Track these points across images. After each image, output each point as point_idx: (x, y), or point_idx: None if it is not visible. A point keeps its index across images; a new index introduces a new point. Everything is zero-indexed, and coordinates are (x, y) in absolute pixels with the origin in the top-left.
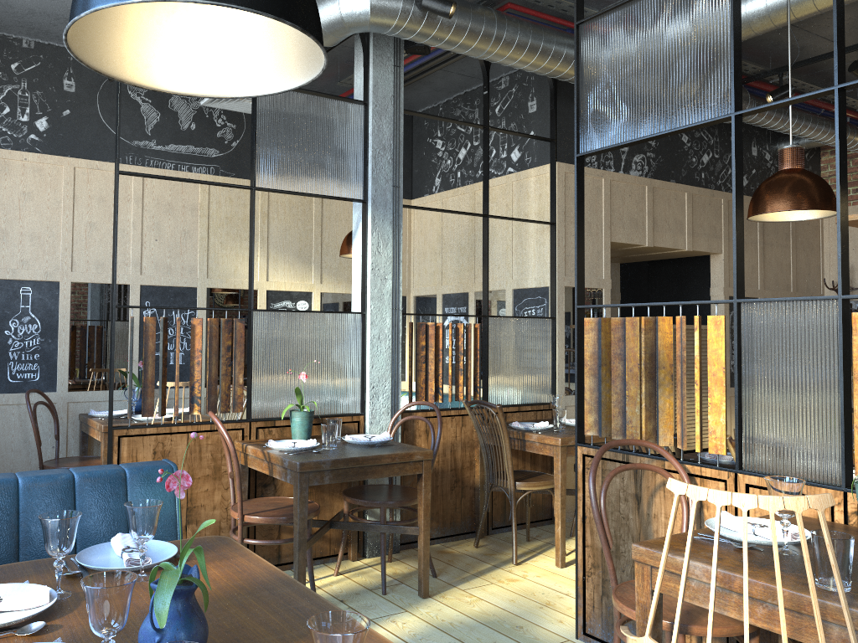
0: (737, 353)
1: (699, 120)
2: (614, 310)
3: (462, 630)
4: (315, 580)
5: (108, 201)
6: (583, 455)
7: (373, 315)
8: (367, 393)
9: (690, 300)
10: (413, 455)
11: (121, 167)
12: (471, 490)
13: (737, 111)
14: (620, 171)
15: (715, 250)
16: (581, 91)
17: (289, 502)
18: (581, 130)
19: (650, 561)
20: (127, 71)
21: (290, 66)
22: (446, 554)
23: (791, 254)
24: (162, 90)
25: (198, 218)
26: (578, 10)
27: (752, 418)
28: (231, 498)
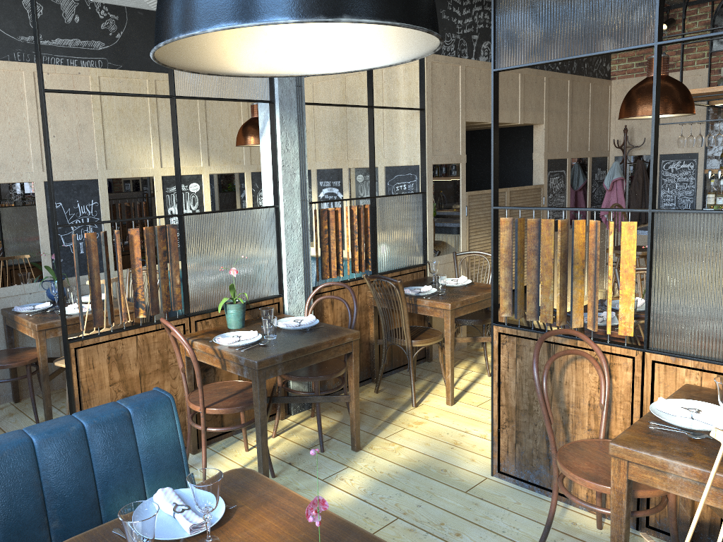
0: (650, 255)
1: (620, 46)
2: None
3: (400, 480)
4: None
5: (2, 100)
6: (499, 333)
7: (286, 208)
8: (284, 278)
9: (506, 159)
10: (345, 338)
11: (10, 65)
12: (367, 345)
13: (661, 41)
14: (472, 57)
15: (539, 122)
16: (497, 9)
17: (237, 387)
18: (497, 46)
19: (628, 457)
20: (186, 57)
21: (357, 45)
22: None
23: (589, 119)
24: (217, 73)
25: (92, 112)
26: None
27: (660, 308)
28: (185, 390)
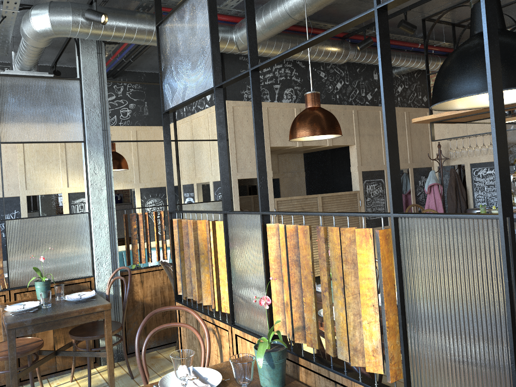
0: (227, 247)
1: (204, 90)
2: (301, 183)
3: None
4: (55, 386)
5: None
6: None
7: (94, 213)
8: (94, 263)
9: None
10: (95, 308)
11: None
12: None
13: (215, 85)
14: (275, 101)
15: (350, 143)
16: (162, 70)
17: (26, 342)
18: (164, 96)
19: None
20: None
21: None
22: (154, 359)
23: (407, 139)
24: None
25: (17, 153)
26: (157, 17)
27: (236, 290)
28: None
